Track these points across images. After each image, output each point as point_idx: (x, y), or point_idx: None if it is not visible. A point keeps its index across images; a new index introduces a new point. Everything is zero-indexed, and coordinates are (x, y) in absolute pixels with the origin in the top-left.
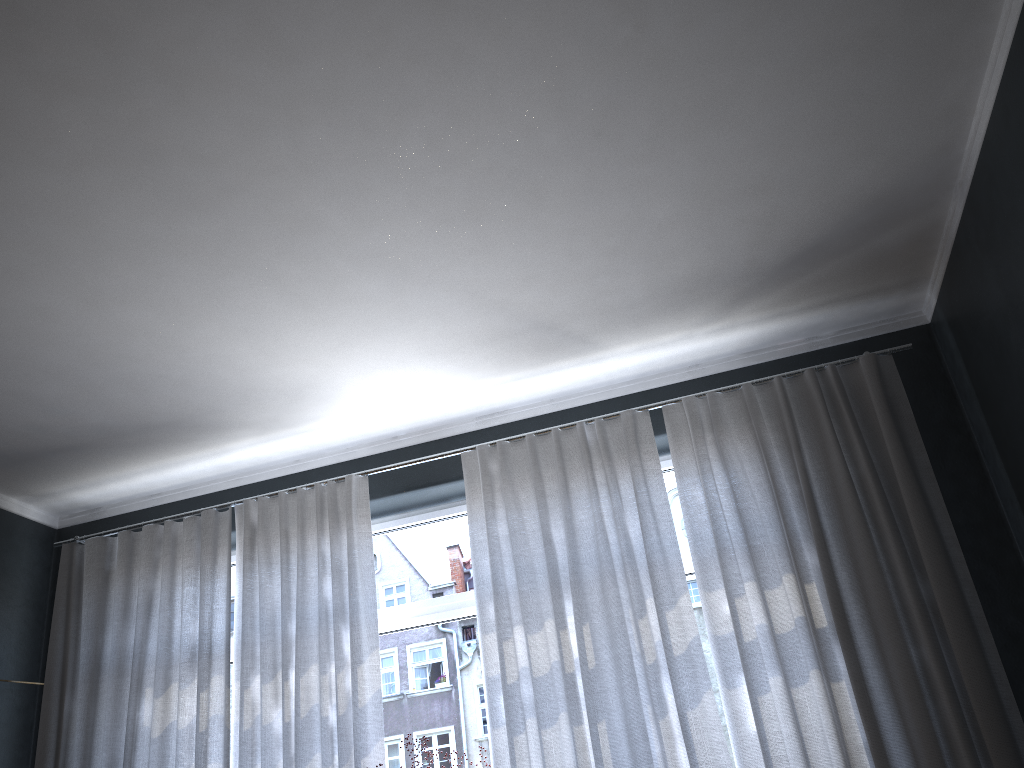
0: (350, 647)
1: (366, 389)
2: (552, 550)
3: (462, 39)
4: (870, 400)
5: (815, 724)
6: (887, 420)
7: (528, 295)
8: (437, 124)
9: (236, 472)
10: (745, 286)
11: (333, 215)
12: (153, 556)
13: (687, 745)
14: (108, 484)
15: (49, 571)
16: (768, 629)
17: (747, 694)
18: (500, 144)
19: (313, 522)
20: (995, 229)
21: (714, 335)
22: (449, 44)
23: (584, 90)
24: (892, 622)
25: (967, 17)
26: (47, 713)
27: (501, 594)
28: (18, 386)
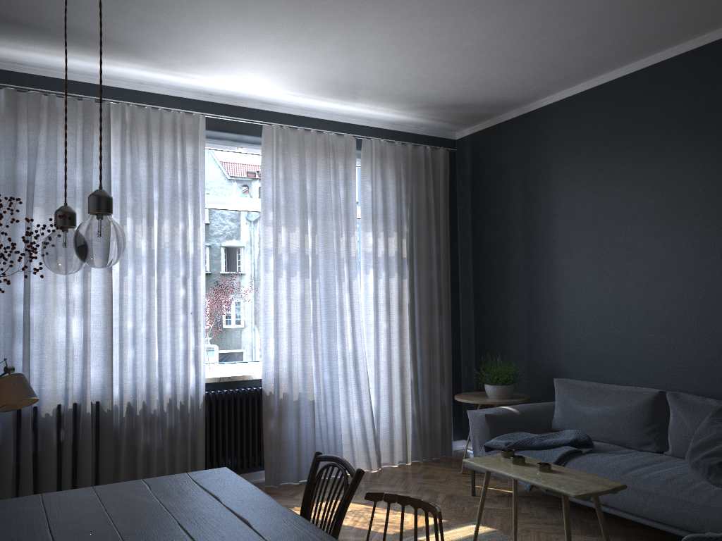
0: (194, 216)
1: (242, 74)
2: (306, 194)
3: (500, 11)
4: (437, 168)
5: (394, 293)
6: (443, 180)
7: (370, 76)
8: (451, 23)
9: (95, 74)
10: (430, 105)
11: (368, 23)
12: (40, 117)
13: (350, 294)
14: (1, 47)
15: None
16: (384, 253)
17: (372, 277)
18: (454, 37)
19: (168, 134)
20: (532, 135)
21: (394, 114)
22: (495, 10)
23: (498, 40)
24: (427, 261)
25: (588, 76)
26: None
27: (279, 209)
28: None
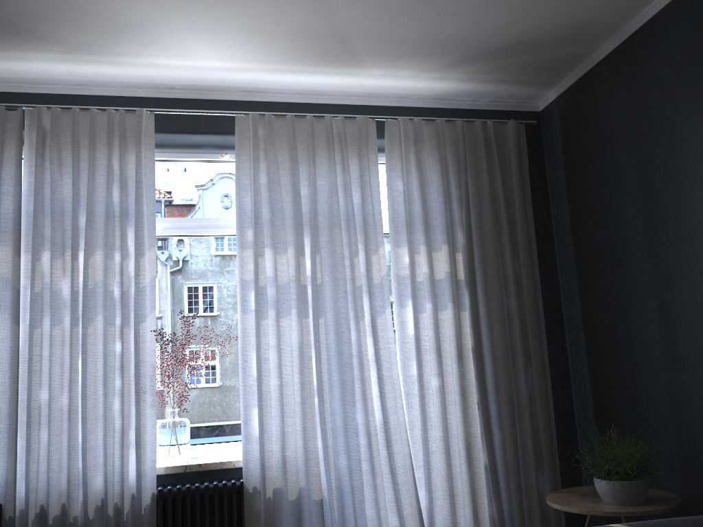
0: (135, 242)
1: (180, 43)
2: (300, 201)
3: None
4: (508, 150)
5: (447, 333)
6: (517, 165)
7: (349, 11)
8: None
9: (18, 79)
10: (472, 54)
11: None
12: None
13: (374, 337)
14: None
15: None
16: (429, 276)
17: (411, 312)
18: None
19: (102, 140)
20: (639, 68)
21: (429, 81)
22: None
23: None
24: (498, 282)
25: None
26: None
27: (260, 224)
28: None
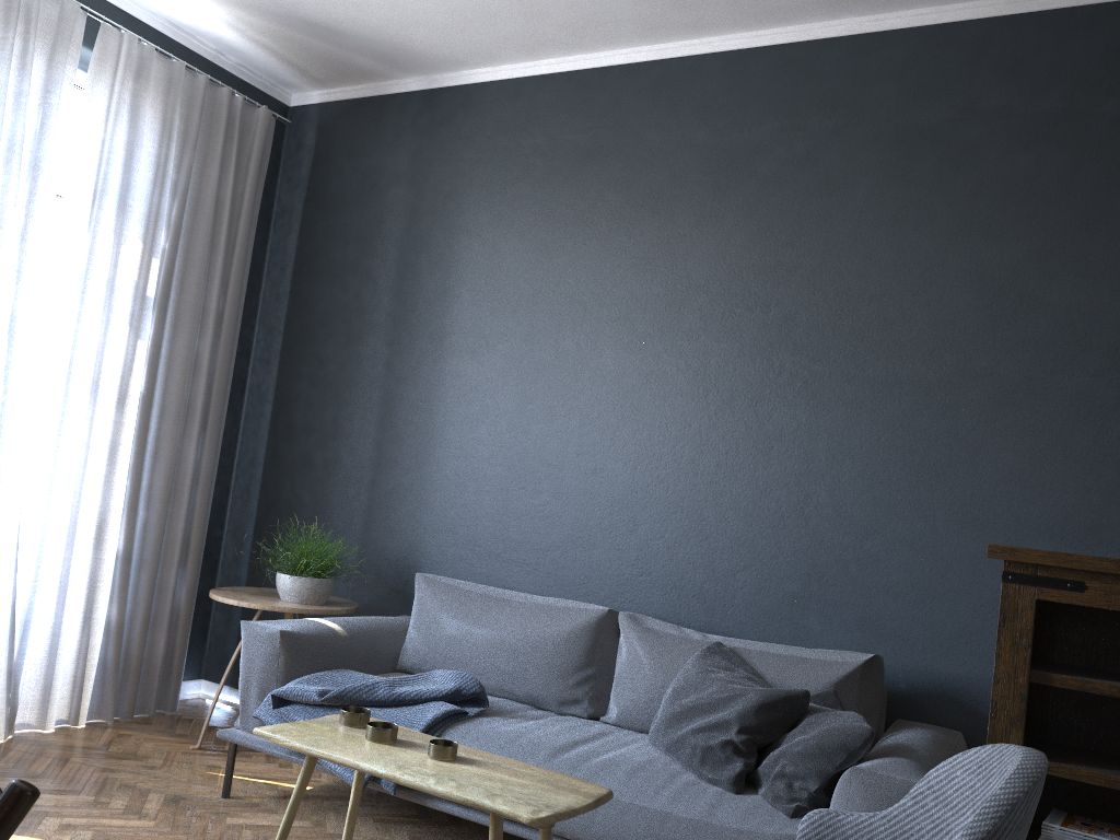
0: None
1: None
2: None
3: None
4: (249, 144)
5: (114, 366)
6: (257, 169)
7: None
8: None
9: None
10: (265, 6)
11: None
12: None
13: (11, 344)
14: None
15: None
16: (107, 277)
17: (69, 321)
18: None
19: None
20: (441, 130)
21: None
22: None
23: None
24: (196, 316)
25: (565, 46)
26: None
27: None
28: None
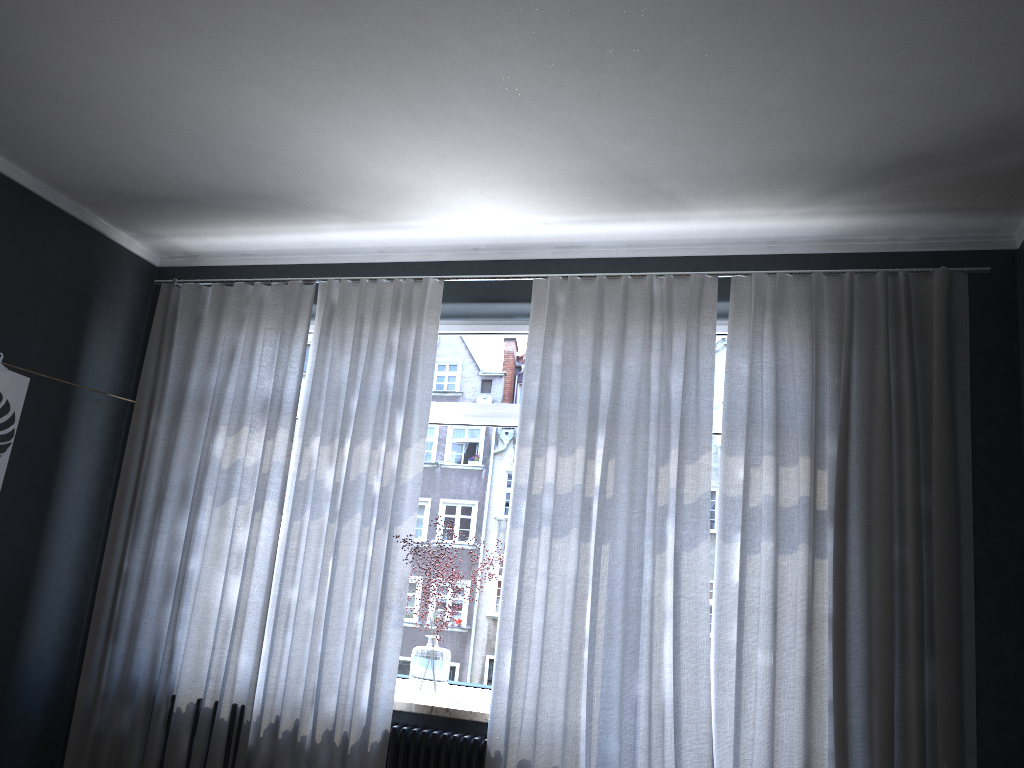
0: (401, 432)
1: (457, 202)
2: (597, 388)
3: None
4: (932, 314)
5: (791, 589)
6: (941, 337)
7: (628, 148)
8: None
9: (324, 250)
10: (842, 179)
11: (457, 41)
12: (240, 312)
13: (675, 580)
14: (208, 237)
15: (147, 304)
16: (773, 500)
17: (739, 550)
18: (631, 4)
19: (387, 313)
20: None
21: (800, 218)
22: None
23: None
24: (886, 520)
25: None
26: (135, 428)
27: (543, 416)
28: (142, 138)
